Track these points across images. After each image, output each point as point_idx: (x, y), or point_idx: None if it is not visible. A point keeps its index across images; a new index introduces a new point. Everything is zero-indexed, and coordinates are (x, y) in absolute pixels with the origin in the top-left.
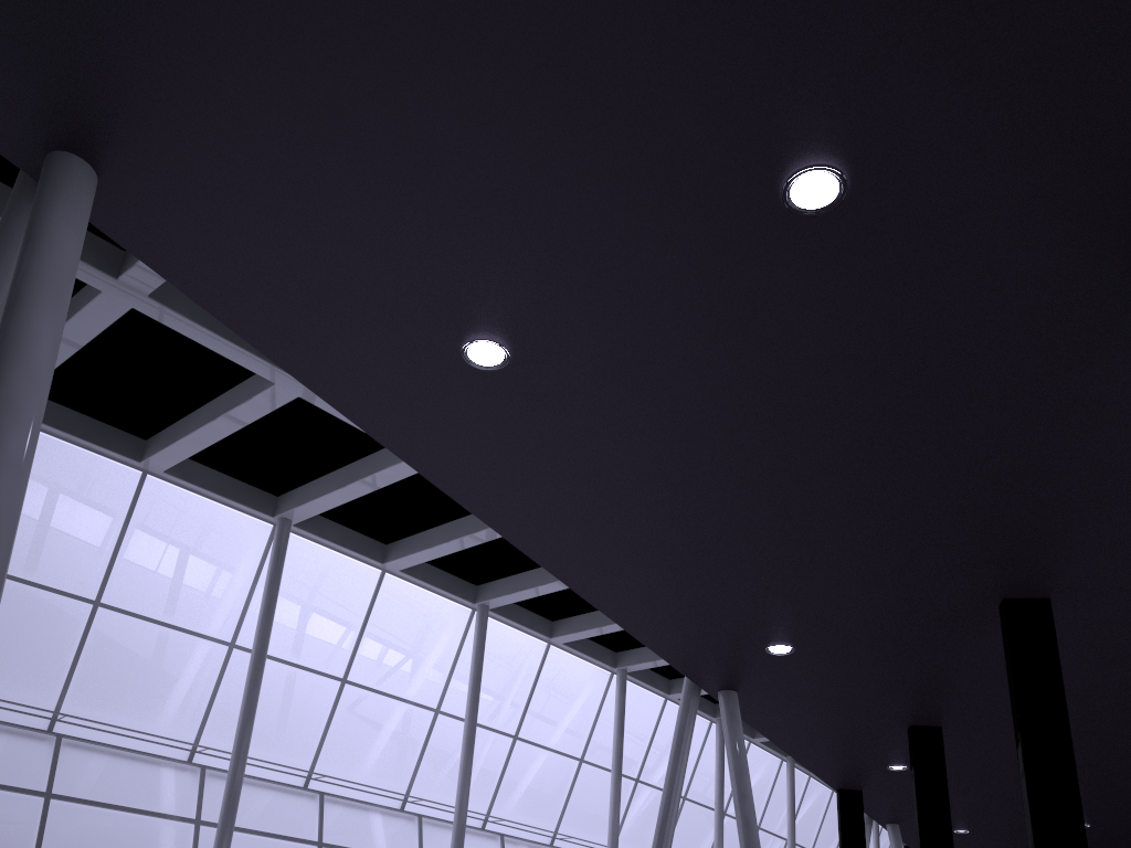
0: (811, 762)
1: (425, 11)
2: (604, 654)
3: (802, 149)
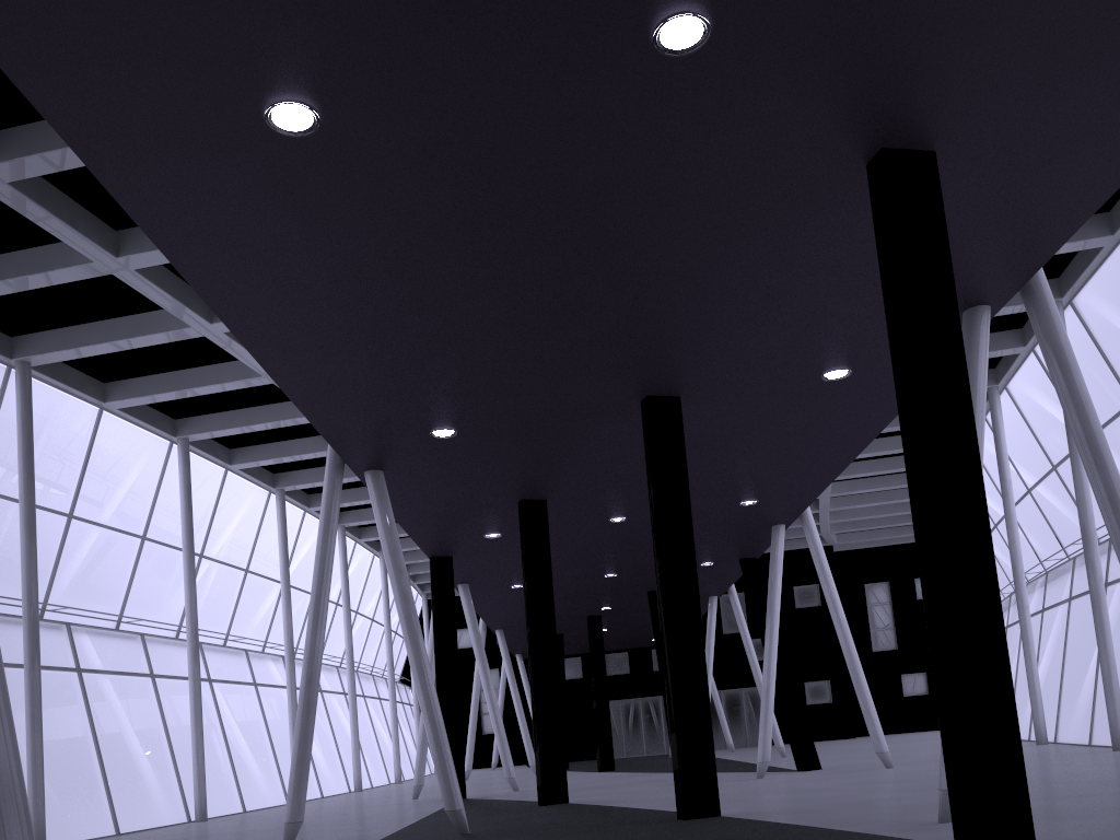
0: (420, 534)
1: None
2: (163, 421)
3: None
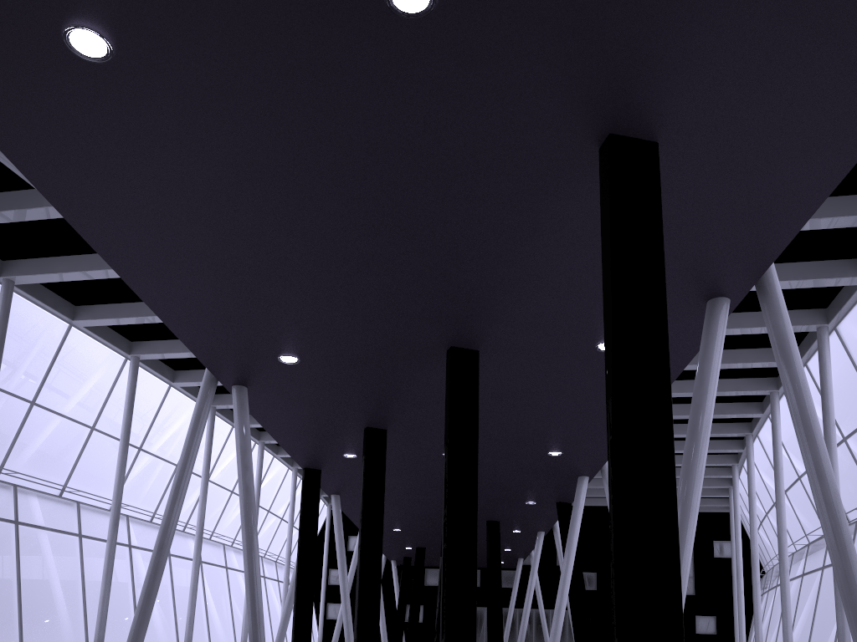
0: (290, 446)
1: None
2: (121, 341)
3: None
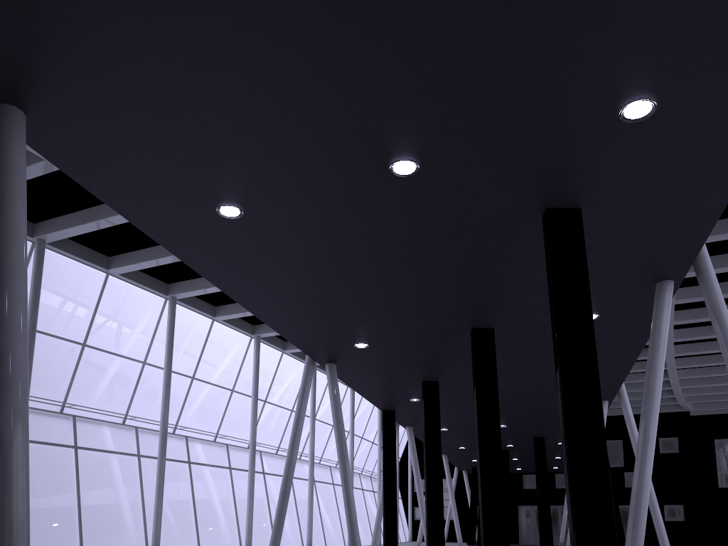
0: (370, 397)
1: (232, 82)
2: (247, 326)
3: (401, 153)
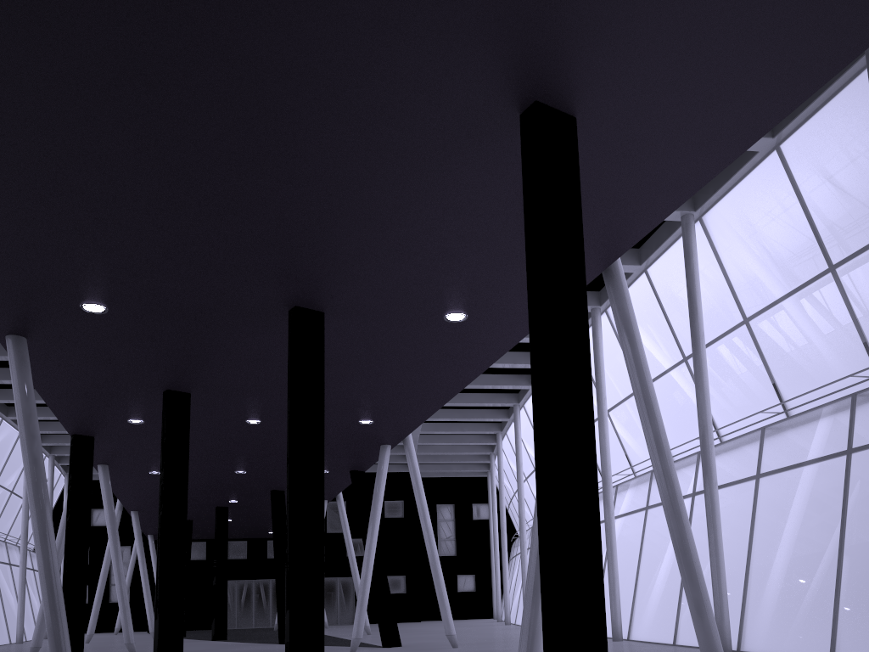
0: (62, 410)
1: None
2: None
3: None
